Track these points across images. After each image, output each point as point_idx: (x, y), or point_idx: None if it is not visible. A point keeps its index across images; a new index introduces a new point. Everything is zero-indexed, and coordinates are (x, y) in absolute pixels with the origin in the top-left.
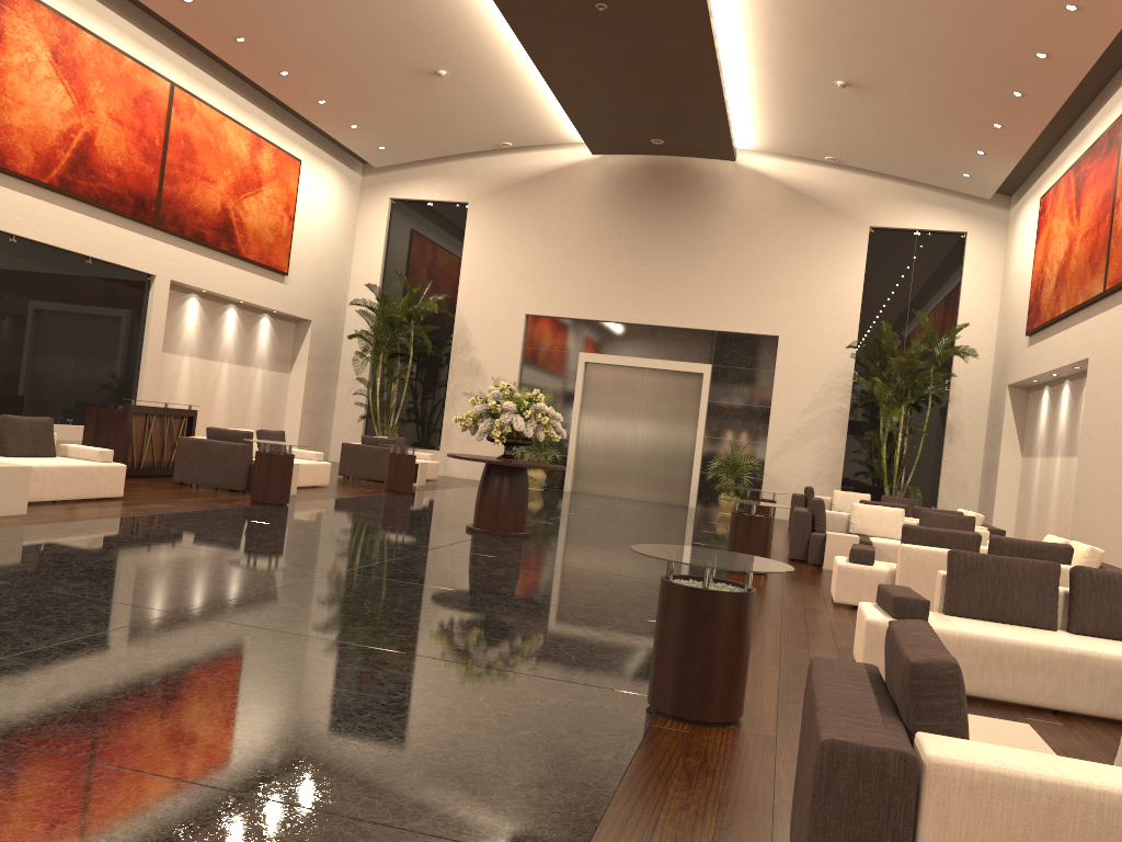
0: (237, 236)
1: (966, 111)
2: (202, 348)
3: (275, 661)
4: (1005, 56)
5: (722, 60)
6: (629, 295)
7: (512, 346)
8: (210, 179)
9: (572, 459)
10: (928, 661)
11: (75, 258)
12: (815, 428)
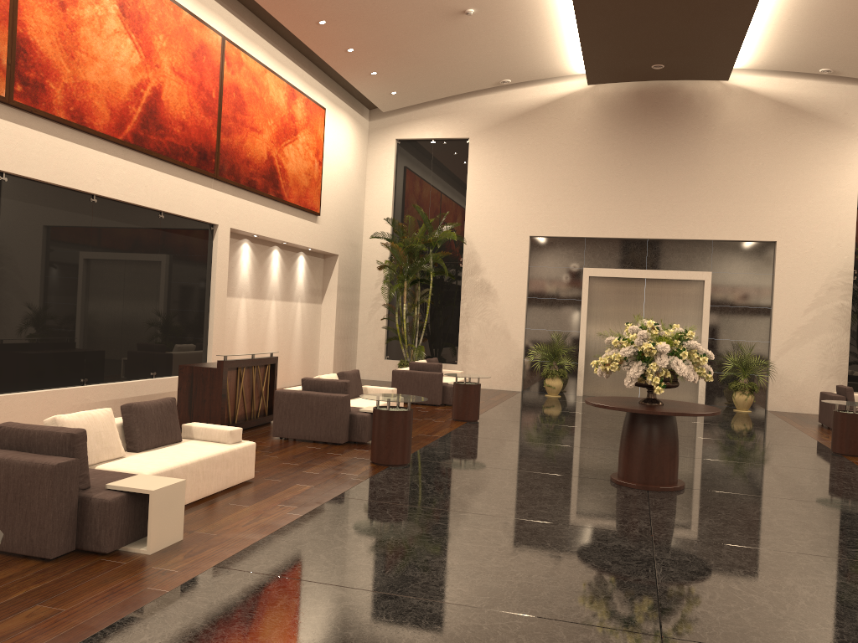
0: (280, 182)
1: None
2: (254, 289)
3: None
4: None
5: None
6: (627, 212)
7: (519, 266)
8: (258, 129)
9: (583, 366)
10: None
11: (149, 213)
12: (818, 325)
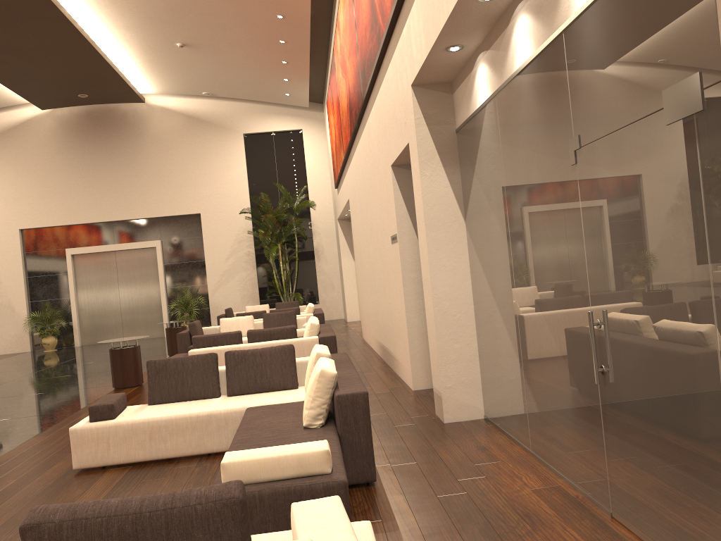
0: None
1: (262, 55)
2: None
3: None
4: (261, 19)
5: (94, 36)
6: (93, 203)
7: (14, 254)
8: None
9: (77, 323)
10: None
11: None
12: (236, 268)
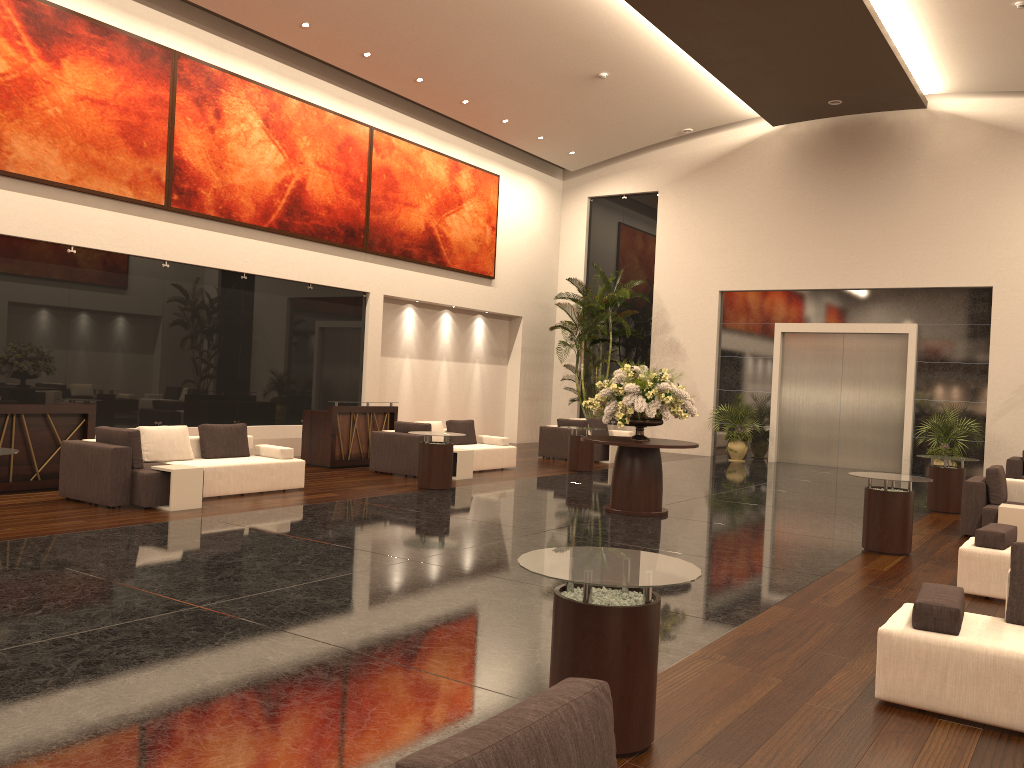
0: (442, 250)
1: None
2: (420, 350)
3: (219, 660)
4: None
5: (878, 7)
6: (822, 261)
7: (708, 323)
8: (413, 204)
9: (774, 430)
10: (413, 764)
11: (297, 285)
12: None
